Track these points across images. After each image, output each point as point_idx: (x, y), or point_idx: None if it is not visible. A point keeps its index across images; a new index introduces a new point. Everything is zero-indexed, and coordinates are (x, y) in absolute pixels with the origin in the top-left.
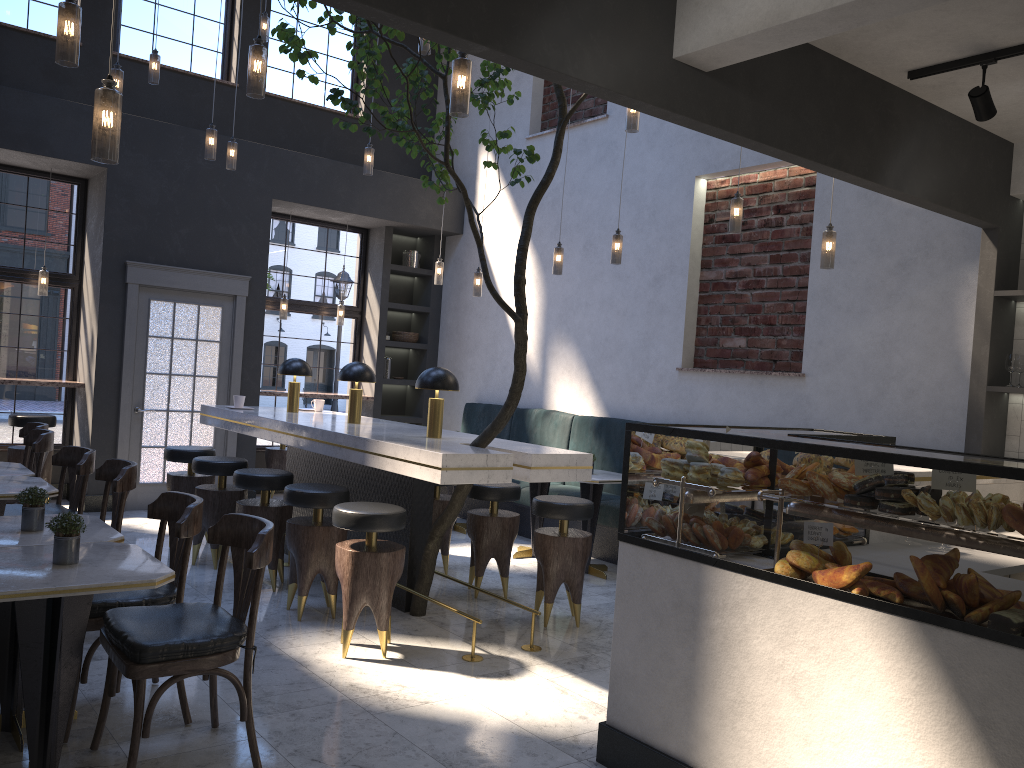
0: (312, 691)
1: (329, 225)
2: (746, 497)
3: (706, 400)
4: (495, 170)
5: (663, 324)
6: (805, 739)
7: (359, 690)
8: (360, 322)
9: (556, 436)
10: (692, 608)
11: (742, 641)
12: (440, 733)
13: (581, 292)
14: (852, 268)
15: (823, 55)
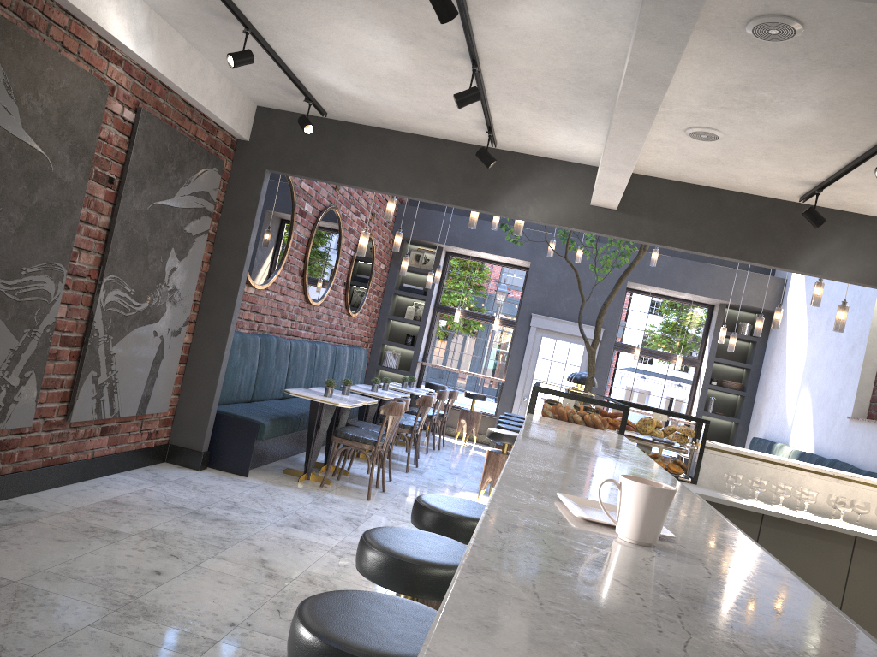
0: None
1: (682, 301)
2: None
3: (857, 443)
4: None
5: (849, 382)
6: None
7: None
8: (698, 370)
9: None
10: None
11: None
12: None
13: (819, 356)
14: None
15: (727, 192)
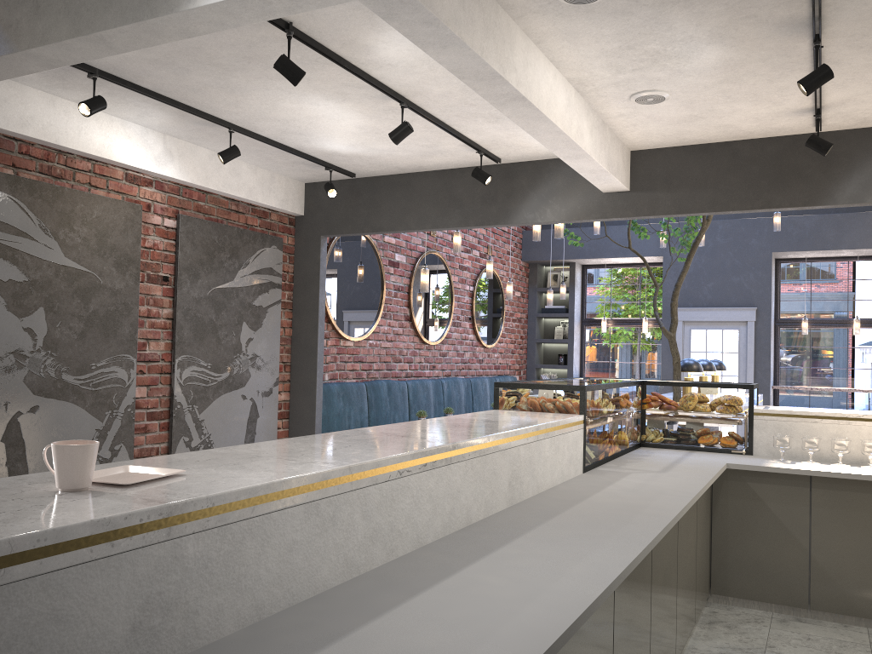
0: None
1: (848, 259)
2: None
3: None
4: None
5: None
6: None
7: None
8: None
9: None
10: None
11: None
12: None
13: None
14: None
15: (740, 142)
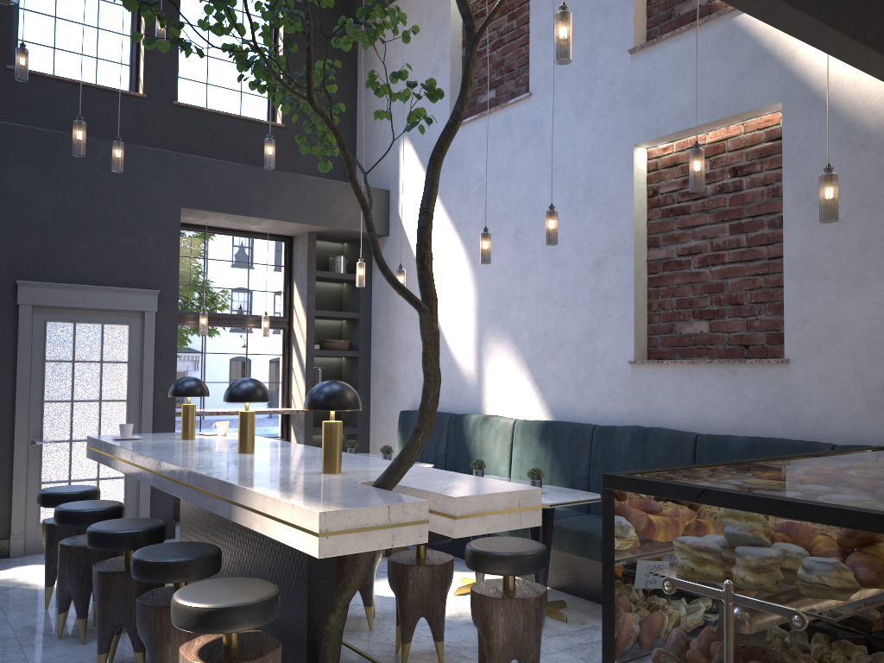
0: None
1: (250, 234)
2: None
3: (667, 396)
4: (417, 166)
5: (609, 312)
6: None
7: None
8: (288, 332)
9: (497, 444)
10: None
11: None
12: None
13: (514, 284)
14: (839, 228)
15: None
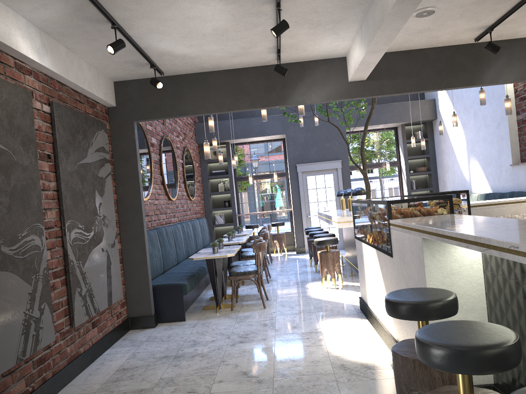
0: (302, 294)
1: (378, 130)
2: (361, 219)
3: (522, 178)
4: None
5: (503, 145)
6: (373, 290)
7: (315, 294)
8: (399, 167)
9: None
10: (362, 256)
11: (366, 263)
12: (323, 302)
13: (475, 136)
14: None
15: (429, 49)
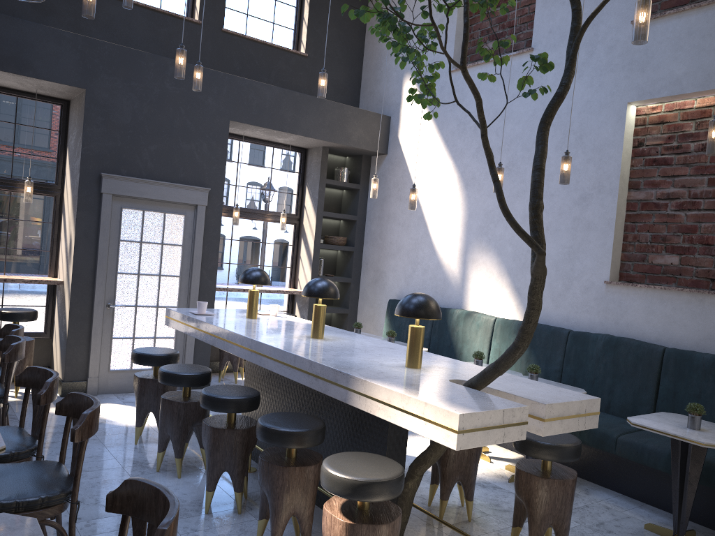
0: None
1: (274, 145)
2: None
3: (637, 313)
4: None
5: (589, 239)
6: None
7: None
8: (298, 227)
9: (478, 335)
10: None
11: None
12: None
13: None
14: None
15: None
